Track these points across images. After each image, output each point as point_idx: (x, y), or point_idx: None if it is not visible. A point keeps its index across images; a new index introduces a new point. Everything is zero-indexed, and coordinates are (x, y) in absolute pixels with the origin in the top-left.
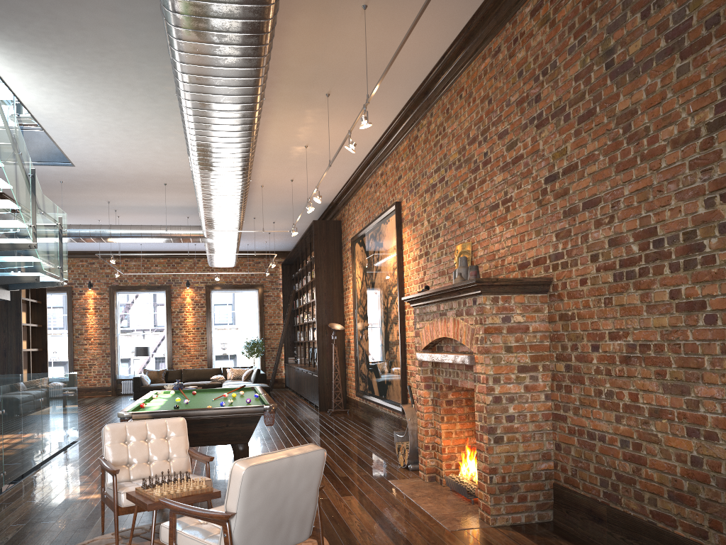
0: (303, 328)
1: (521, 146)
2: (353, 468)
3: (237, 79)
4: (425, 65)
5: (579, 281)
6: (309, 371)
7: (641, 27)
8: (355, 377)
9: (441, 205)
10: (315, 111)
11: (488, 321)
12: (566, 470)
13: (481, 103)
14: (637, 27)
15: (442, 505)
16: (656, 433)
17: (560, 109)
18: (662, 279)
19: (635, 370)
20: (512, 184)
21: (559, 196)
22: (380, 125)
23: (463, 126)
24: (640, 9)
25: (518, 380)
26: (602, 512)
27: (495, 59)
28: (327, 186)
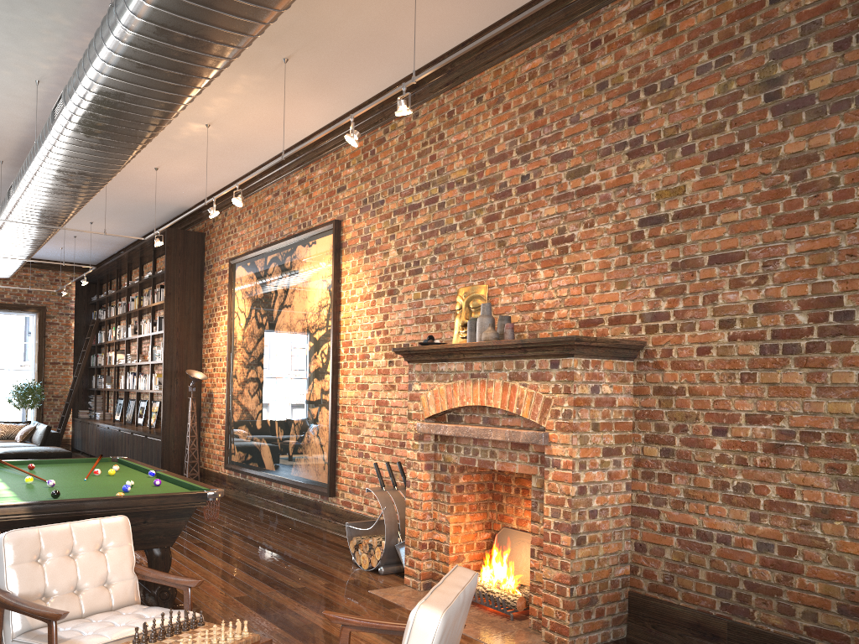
0: (115, 372)
1: (597, 175)
2: (299, 573)
3: (247, 5)
4: (434, 50)
5: (696, 349)
6: (139, 432)
7: (834, 60)
8: (225, 443)
9: (427, 233)
10: (252, 78)
11: (577, 390)
12: (653, 576)
13: (521, 112)
14: (825, 59)
15: (477, 624)
16: (822, 536)
17: (676, 139)
18: (847, 358)
19: (791, 461)
20: (576, 220)
21: (665, 244)
22: (325, 116)
23: (481, 138)
24: (833, 39)
25: (603, 466)
26: (720, 627)
27: (553, 62)
28: (201, 184)
